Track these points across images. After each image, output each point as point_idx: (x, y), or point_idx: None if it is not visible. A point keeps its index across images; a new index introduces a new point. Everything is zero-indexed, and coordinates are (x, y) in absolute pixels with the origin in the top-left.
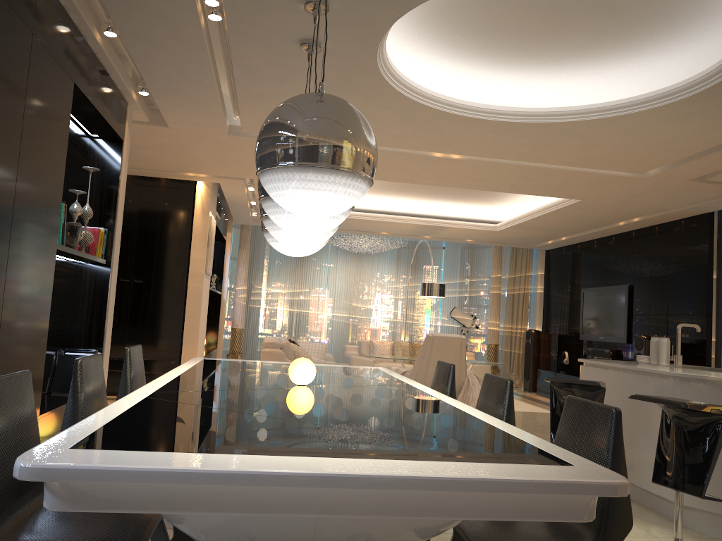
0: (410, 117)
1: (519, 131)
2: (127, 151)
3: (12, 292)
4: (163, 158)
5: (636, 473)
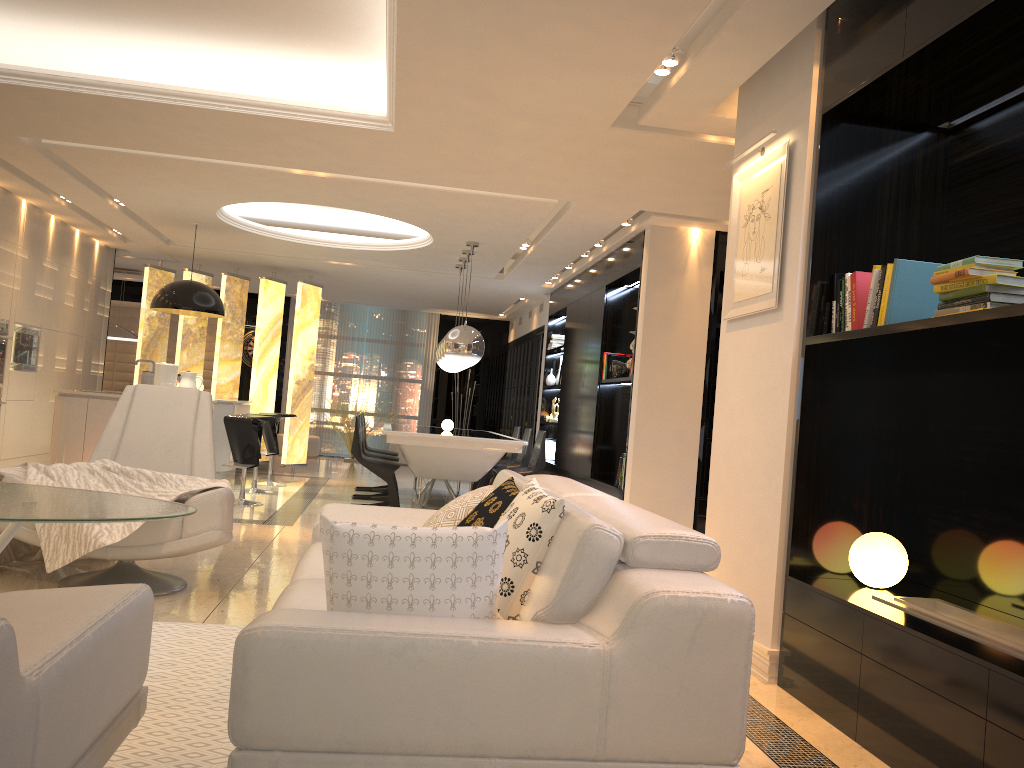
0: (387, 209)
1: (280, 196)
2: (646, 267)
3: (583, 410)
4: (724, 176)
5: None
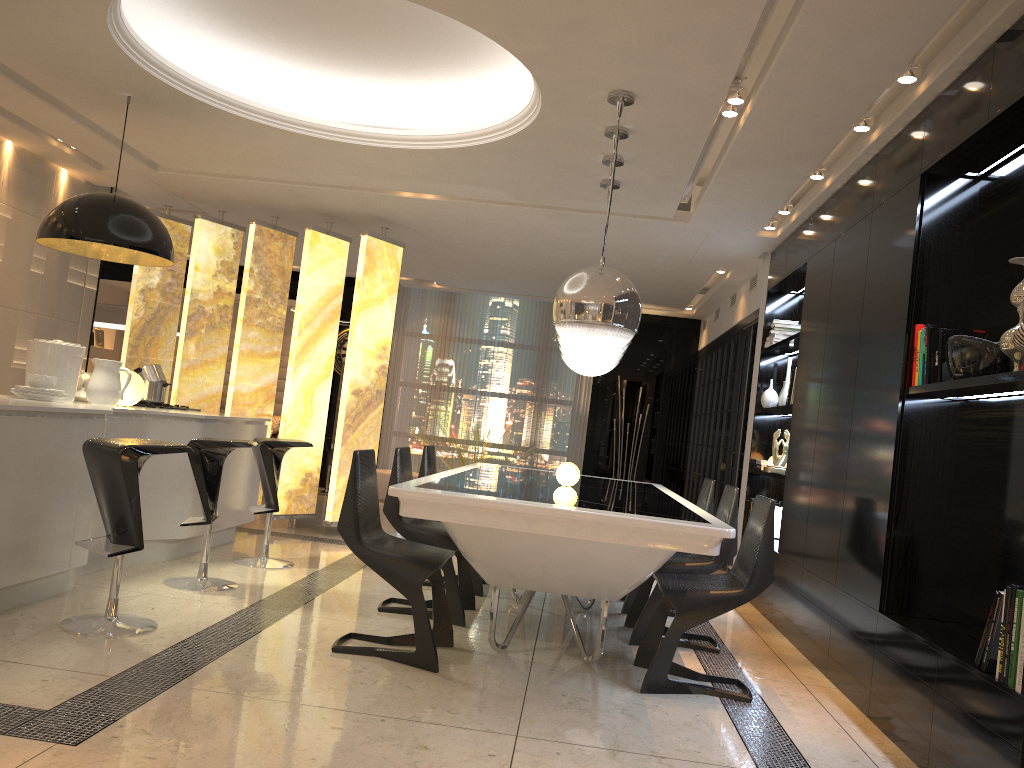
0: None
1: None
2: None
3: (853, 454)
4: None
5: (39, 561)
